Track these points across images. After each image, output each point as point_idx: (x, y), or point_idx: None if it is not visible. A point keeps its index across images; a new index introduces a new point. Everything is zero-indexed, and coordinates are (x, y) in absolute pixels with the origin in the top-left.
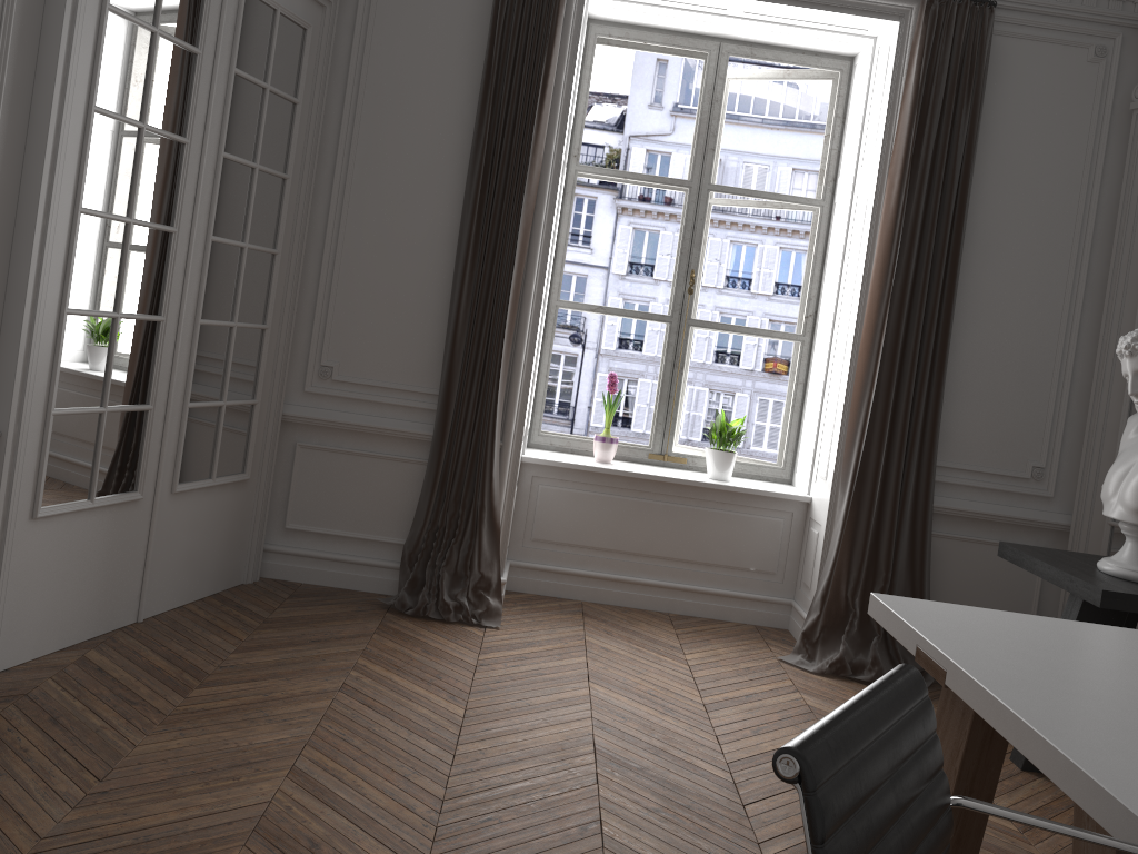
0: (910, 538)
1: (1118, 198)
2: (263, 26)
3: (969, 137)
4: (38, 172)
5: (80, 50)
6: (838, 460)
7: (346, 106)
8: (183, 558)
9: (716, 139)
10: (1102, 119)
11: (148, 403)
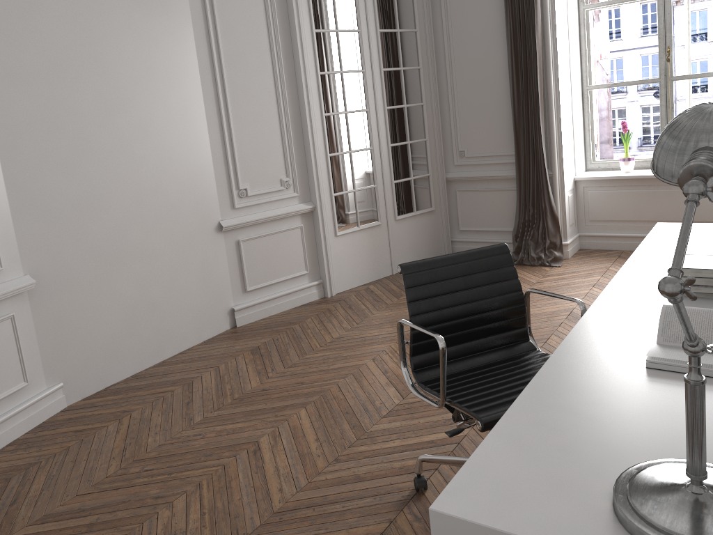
0: None
1: None
2: (389, 4)
3: None
4: (303, 106)
5: (308, 53)
6: None
7: (443, 22)
8: (408, 247)
9: None
10: None
11: (374, 184)
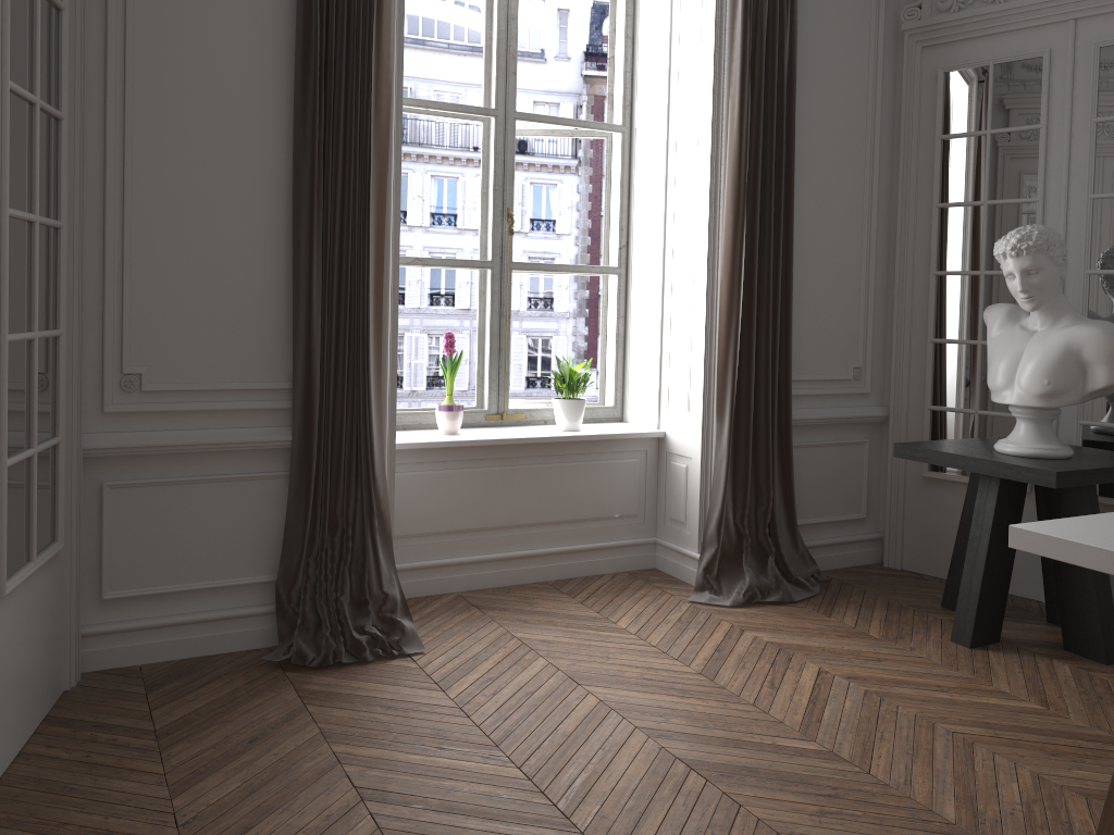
0: (777, 454)
1: (893, 113)
2: None
3: (792, 56)
4: None
5: None
6: (706, 390)
7: (111, 15)
8: (16, 685)
9: (516, 62)
10: (878, 39)
11: None
